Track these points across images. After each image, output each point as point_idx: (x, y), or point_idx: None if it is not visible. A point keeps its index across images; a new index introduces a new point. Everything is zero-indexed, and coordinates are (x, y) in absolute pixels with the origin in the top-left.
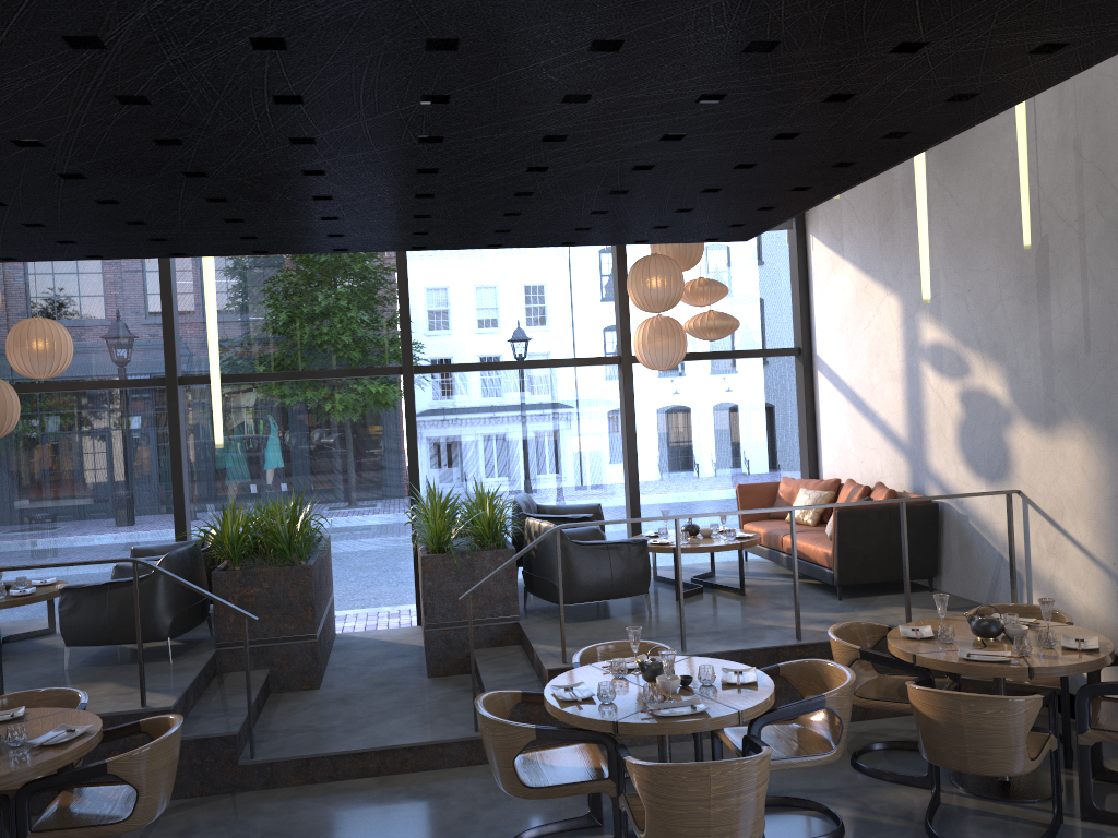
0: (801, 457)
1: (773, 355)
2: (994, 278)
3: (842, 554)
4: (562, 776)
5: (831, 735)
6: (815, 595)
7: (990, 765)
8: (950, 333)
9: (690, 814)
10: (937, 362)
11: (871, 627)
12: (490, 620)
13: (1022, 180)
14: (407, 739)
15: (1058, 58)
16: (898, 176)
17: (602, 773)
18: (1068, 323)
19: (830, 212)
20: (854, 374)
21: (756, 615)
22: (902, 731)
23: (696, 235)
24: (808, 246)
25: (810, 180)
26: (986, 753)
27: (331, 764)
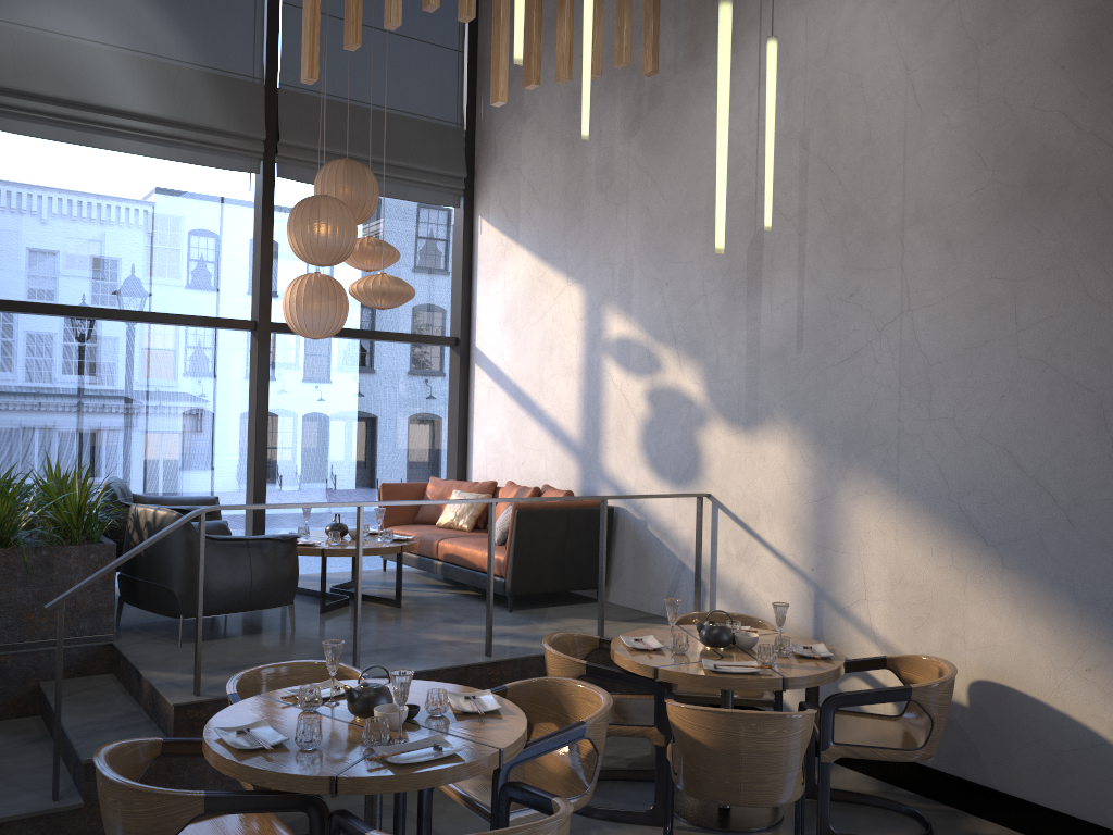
0: (449, 458)
1: (430, 342)
2: (697, 271)
3: (518, 560)
4: None
5: (576, 772)
6: (480, 606)
7: (765, 795)
8: (641, 327)
9: None
10: (623, 358)
11: (582, 639)
12: (71, 640)
13: (768, 157)
14: None
15: None
16: (592, 159)
17: None
18: (779, 320)
19: (506, 193)
20: (521, 369)
21: (425, 630)
22: None
23: None
24: (475, 228)
25: None
26: (762, 781)
27: None
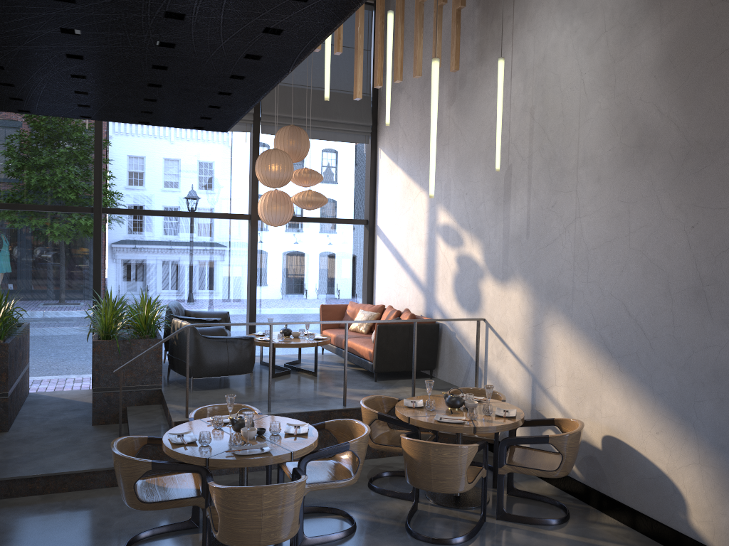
0: (363, 290)
1: (350, 223)
2: (481, 187)
3: (379, 353)
4: (170, 494)
5: (352, 468)
6: (361, 377)
7: (445, 486)
8: (454, 219)
9: (248, 520)
10: (445, 236)
11: (388, 399)
12: (141, 387)
13: (498, 128)
14: (68, 468)
15: (315, 7)
16: None
17: (198, 492)
18: (518, 219)
19: (392, 135)
20: (398, 240)
21: (321, 389)
22: (402, 465)
23: (182, 122)
24: (377, 155)
25: (225, 87)
26: (443, 479)
27: (6, 486)
